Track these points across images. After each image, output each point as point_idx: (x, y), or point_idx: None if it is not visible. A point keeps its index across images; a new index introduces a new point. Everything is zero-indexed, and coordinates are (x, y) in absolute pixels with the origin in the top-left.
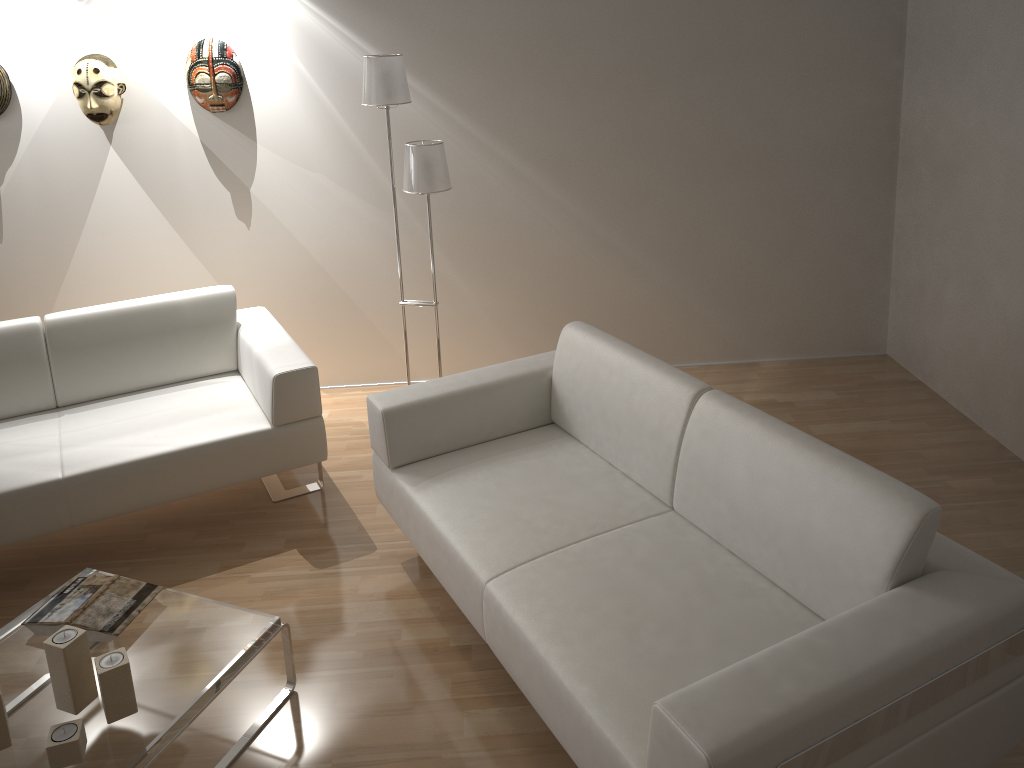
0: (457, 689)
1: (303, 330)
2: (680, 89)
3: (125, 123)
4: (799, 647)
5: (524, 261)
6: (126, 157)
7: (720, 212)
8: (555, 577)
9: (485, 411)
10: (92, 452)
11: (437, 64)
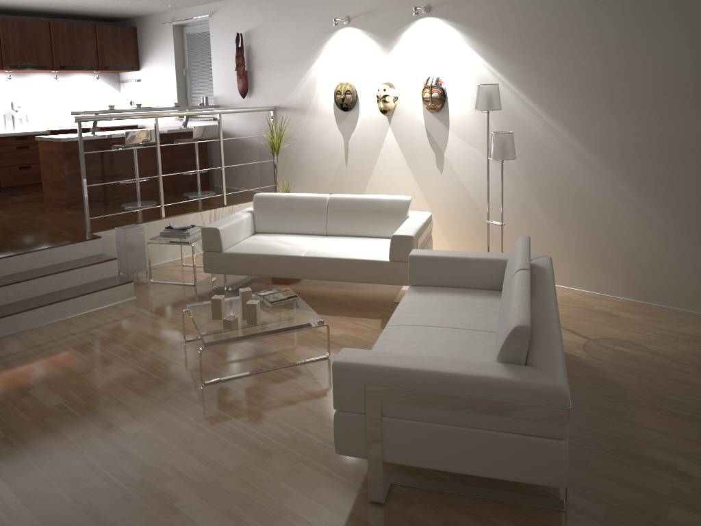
0: None
1: (461, 233)
2: None
3: (396, 115)
4: (416, 356)
5: (586, 216)
6: (394, 132)
7: None
8: (408, 332)
9: (463, 271)
10: (318, 250)
11: (542, 91)
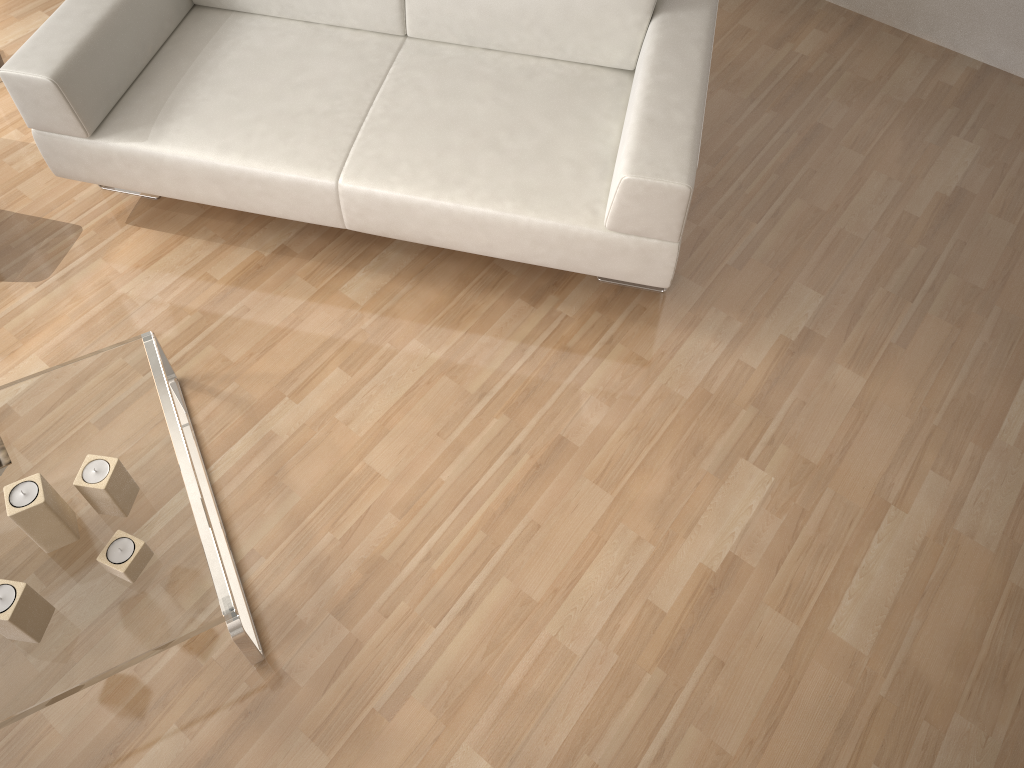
0: (315, 280)
1: None
2: None
3: None
4: (657, 89)
5: None
6: None
7: None
8: (392, 142)
9: (140, 26)
10: None
11: None
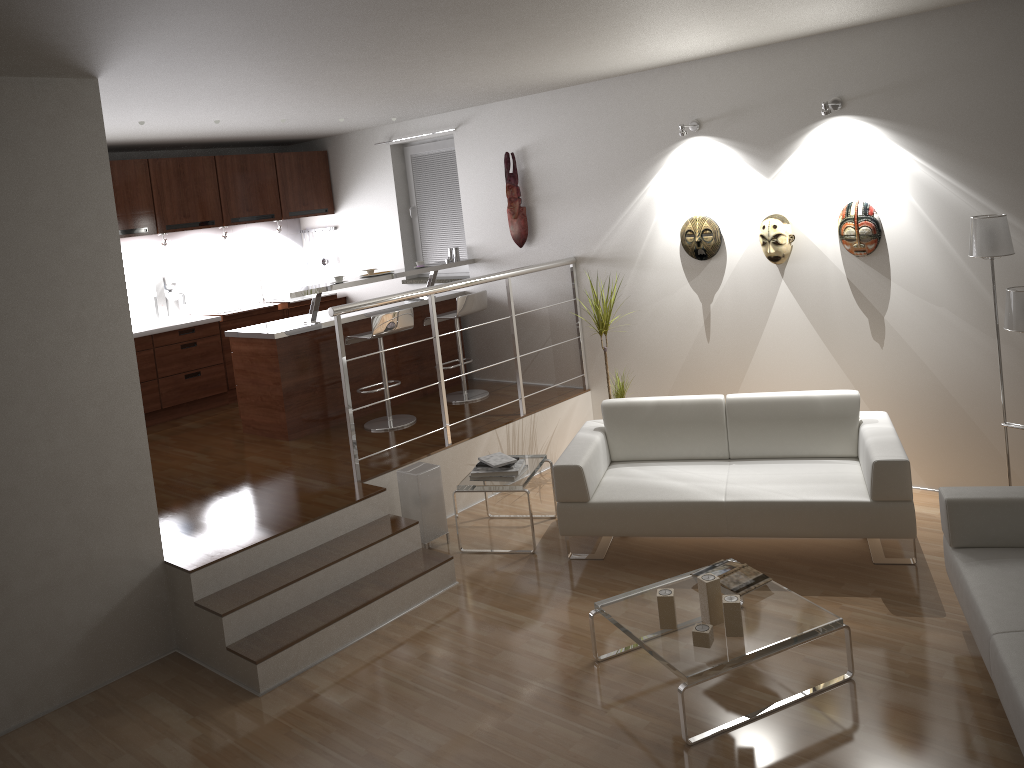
0: (975, 720)
1: (925, 438)
2: None
3: (792, 263)
4: None
5: None
6: (792, 287)
7: None
8: None
9: None
10: (744, 489)
11: None
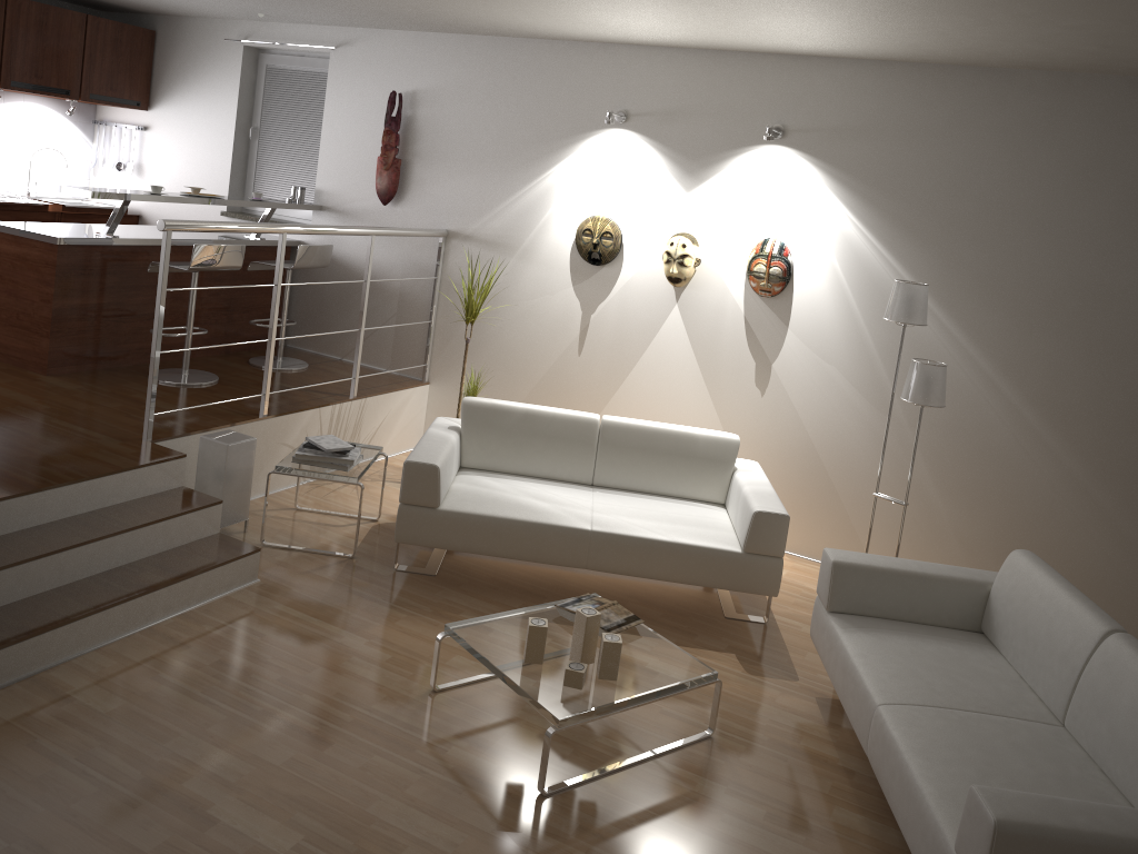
0: (834, 791)
1: (783, 495)
2: None
3: (692, 289)
4: (1106, 808)
5: (1005, 497)
6: (685, 315)
7: None
8: (935, 722)
9: (920, 596)
10: (612, 521)
11: (962, 298)
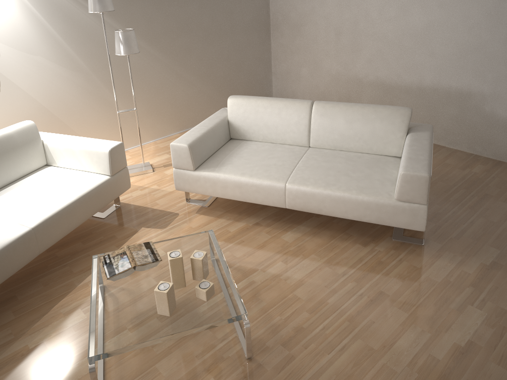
0: (270, 233)
1: None
2: (199, 1)
3: None
4: (411, 150)
5: (145, 87)
6: None
7: (217, 54)
8: (306, 173)
9: (215, 138)
10: (32, 214)
11: None
